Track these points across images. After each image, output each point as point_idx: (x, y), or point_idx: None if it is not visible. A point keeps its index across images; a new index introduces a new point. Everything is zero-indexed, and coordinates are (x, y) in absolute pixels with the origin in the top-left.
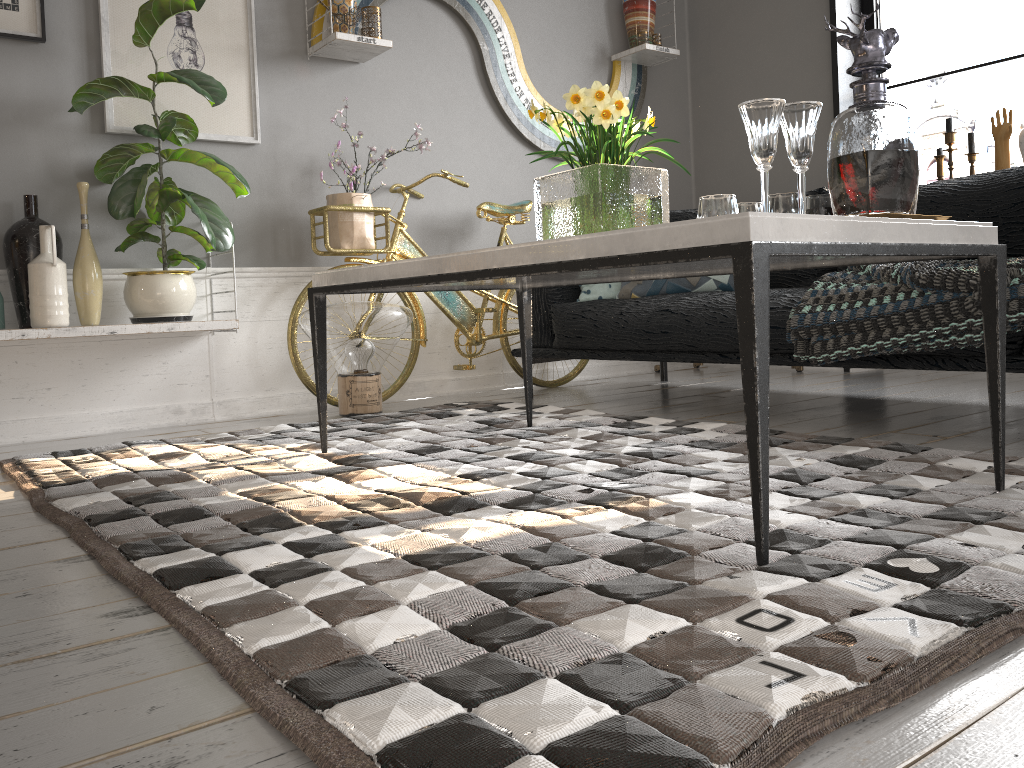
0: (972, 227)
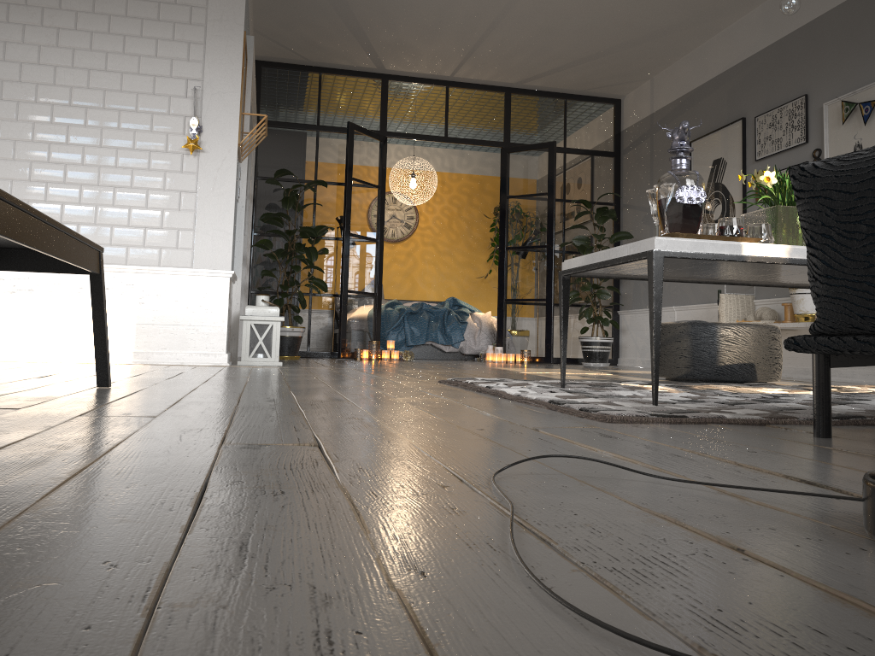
0: (638, 243)
